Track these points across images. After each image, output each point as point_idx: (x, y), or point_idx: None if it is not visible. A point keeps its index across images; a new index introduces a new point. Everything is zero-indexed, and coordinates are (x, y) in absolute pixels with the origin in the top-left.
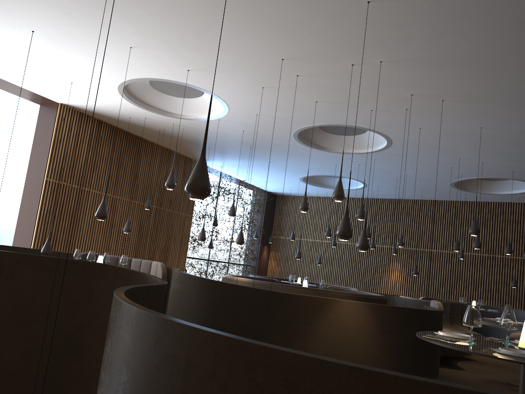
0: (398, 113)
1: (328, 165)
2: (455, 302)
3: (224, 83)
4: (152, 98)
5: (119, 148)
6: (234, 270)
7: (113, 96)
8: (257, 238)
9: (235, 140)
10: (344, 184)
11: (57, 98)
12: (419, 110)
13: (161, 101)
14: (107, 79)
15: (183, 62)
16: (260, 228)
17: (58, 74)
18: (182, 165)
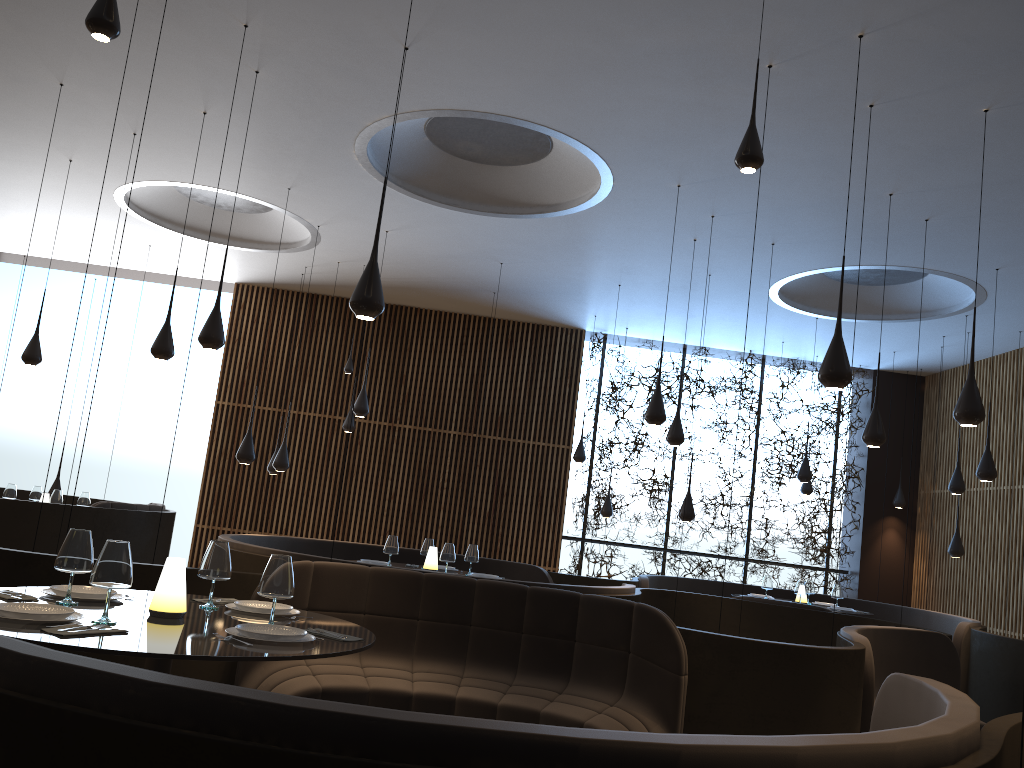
0: (280, 46)
1: (694, 248)
2: (599, 599)
3: (122, 156)
4: (249, 228)
5: (359, 334)
6: (779, 580)
7: (203, 246)
8: (848, 496)
9: (446, 257)
10: (951, 293)
11: (215, 276)
12: (251, 10)
13: (264, 228)
14: (130, 222)
15: (37, 151)
16: (862, 471)
17: (119, 239)
18: (527, 343)
